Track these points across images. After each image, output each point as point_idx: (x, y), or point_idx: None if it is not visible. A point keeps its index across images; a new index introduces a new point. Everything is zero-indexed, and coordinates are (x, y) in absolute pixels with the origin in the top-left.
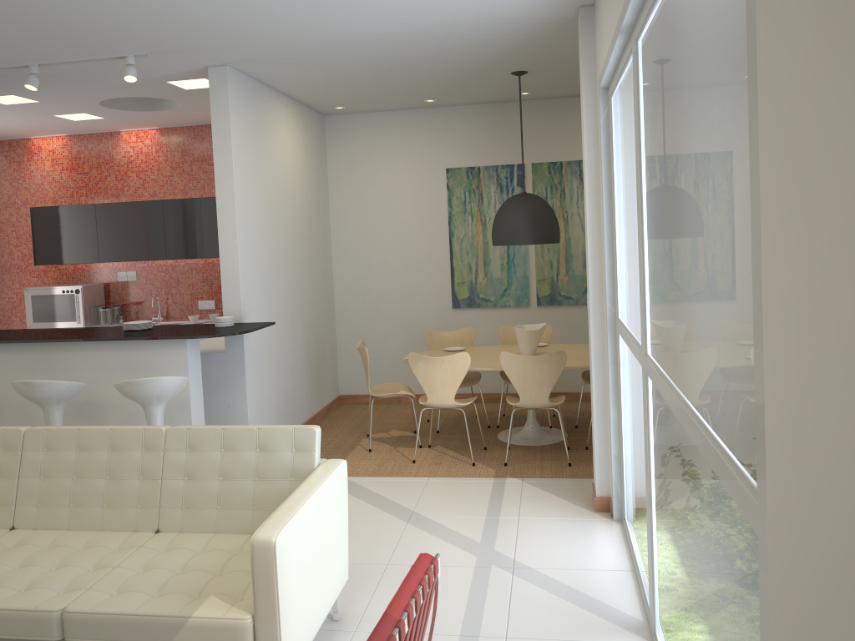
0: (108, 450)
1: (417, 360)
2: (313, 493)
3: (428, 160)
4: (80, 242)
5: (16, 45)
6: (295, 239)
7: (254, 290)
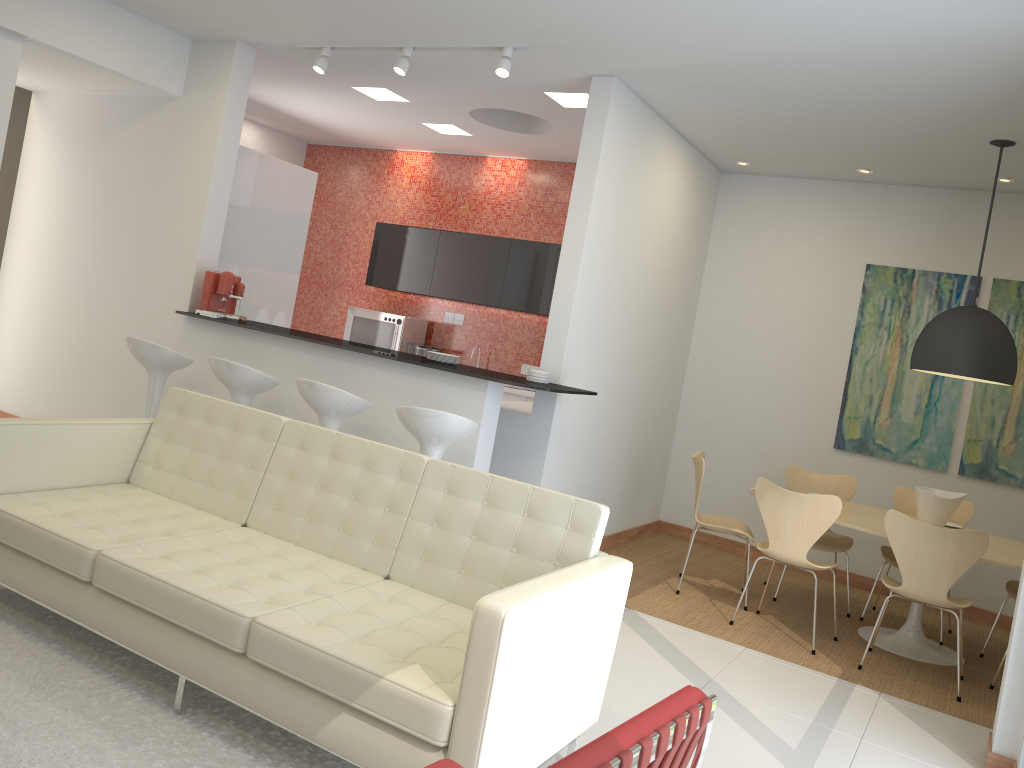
0: (362, 467)
1: (766, 490)
2: (575, 581)
3: (844, 249)
4: (415, 269)
5: (393, 18)
6: (649, 309)
7: (582, 351)
